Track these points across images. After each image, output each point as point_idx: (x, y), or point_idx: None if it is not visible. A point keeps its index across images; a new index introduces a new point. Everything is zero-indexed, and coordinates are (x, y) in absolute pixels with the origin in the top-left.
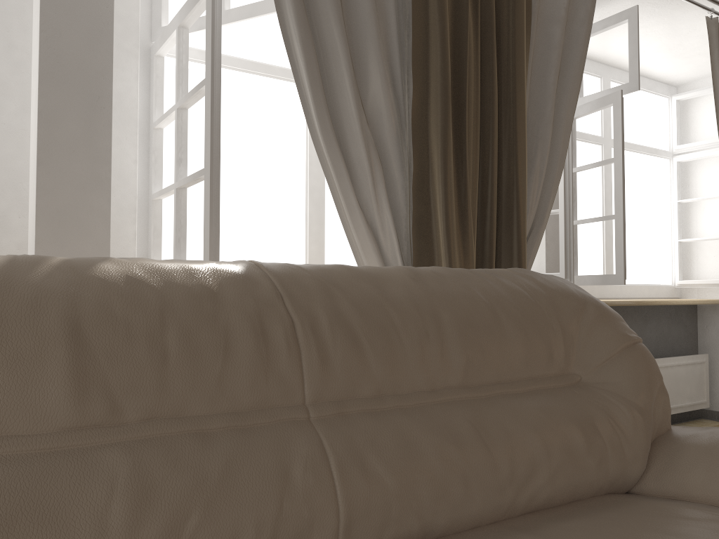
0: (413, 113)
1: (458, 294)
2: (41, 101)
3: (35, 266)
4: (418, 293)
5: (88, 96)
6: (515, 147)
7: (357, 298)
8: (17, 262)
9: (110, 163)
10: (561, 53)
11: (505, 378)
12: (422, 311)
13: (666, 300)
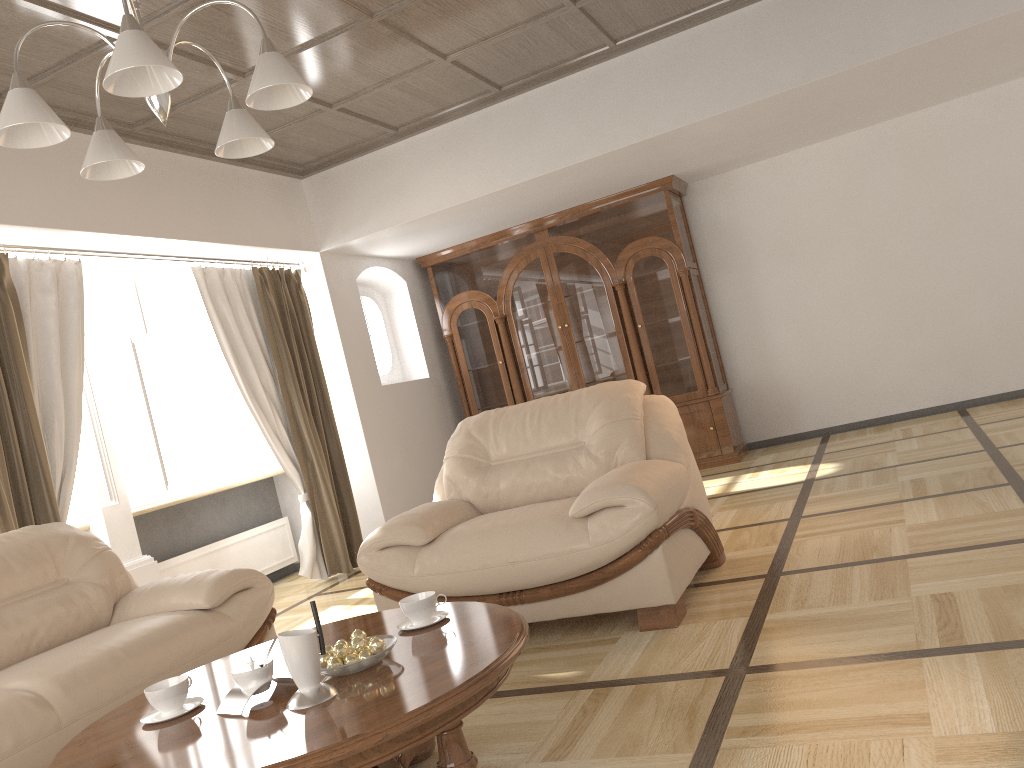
0: None
1: None
2: None
3: None
4: None
5: None
6: (30, 426)
7: None
8: None
9: None
10: (59, 338)
11: (17, 592)
12: None
13: (229, 485)
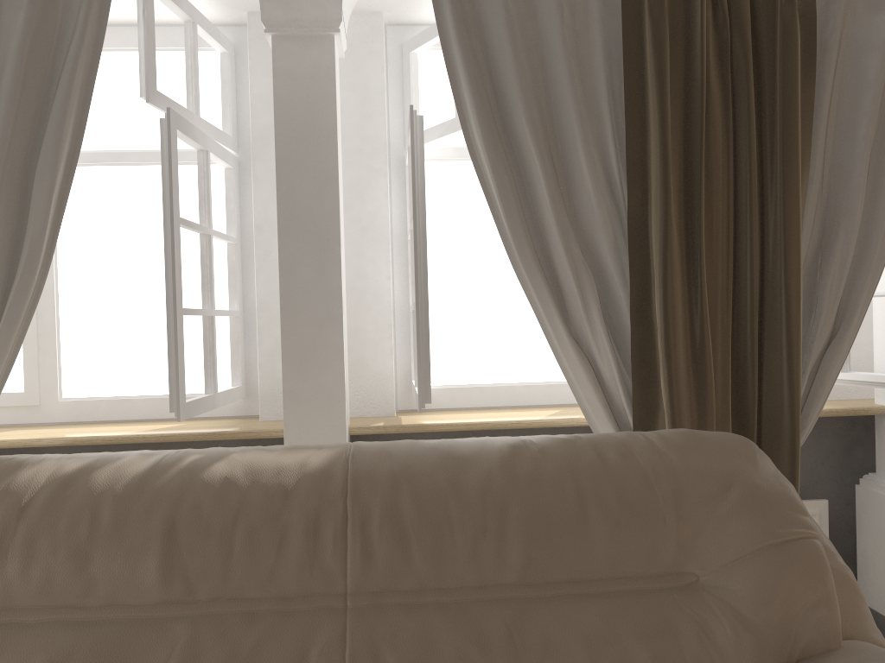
0: (630, 222)
1: (546, 482)
2: (280, 253)
3: (166, 470)
4: (495, 483)
5: (319, 241)
6: (782, 241)
7: (422, 492)
8: (157, 466)
9: (341, 299)
10: (880, 92)
11: (580, 576)
12: (488, 504)
13: None
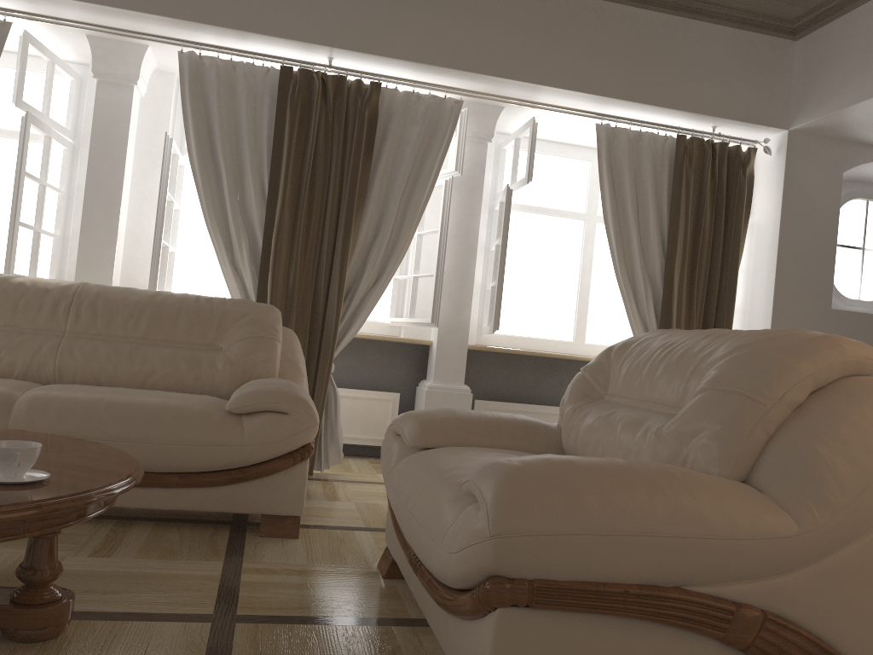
0: (267, 210)
1: (167, 303)
2: (84, 201)
3: None
4: (144, 301)
5: (109, 198)
6: (342, 231)
7: (109, 299)
8: None
9: (117, 233)
10: (409, 165)
11: (170, 339)
12: (137, 307)
13: None
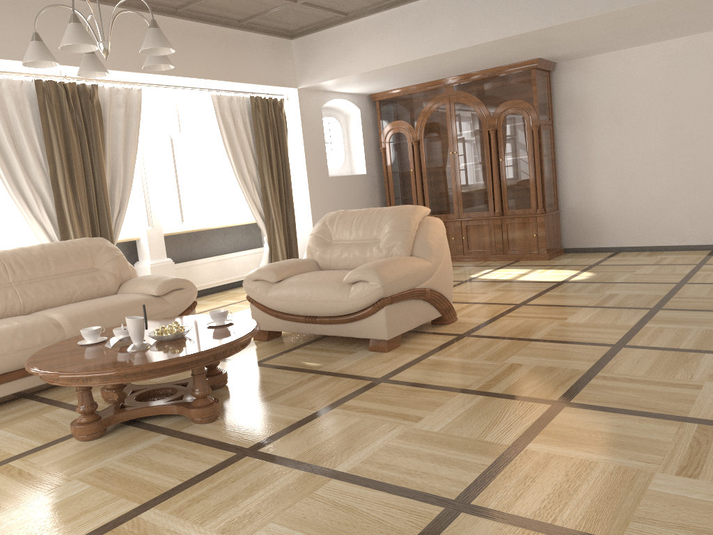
0: (51, 177)
1: (56, 251)
2: None
3: None
4: (42, 252)
5: None
6: (101, 182)
7: (23, 256)
8: None
9: None
10: (123, 134)
11: (70, 271)
12: (42, 257)
13: (227, 224)
